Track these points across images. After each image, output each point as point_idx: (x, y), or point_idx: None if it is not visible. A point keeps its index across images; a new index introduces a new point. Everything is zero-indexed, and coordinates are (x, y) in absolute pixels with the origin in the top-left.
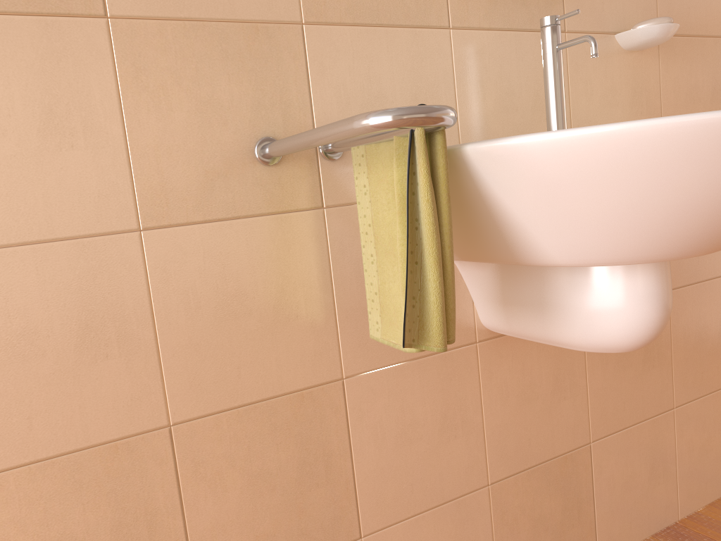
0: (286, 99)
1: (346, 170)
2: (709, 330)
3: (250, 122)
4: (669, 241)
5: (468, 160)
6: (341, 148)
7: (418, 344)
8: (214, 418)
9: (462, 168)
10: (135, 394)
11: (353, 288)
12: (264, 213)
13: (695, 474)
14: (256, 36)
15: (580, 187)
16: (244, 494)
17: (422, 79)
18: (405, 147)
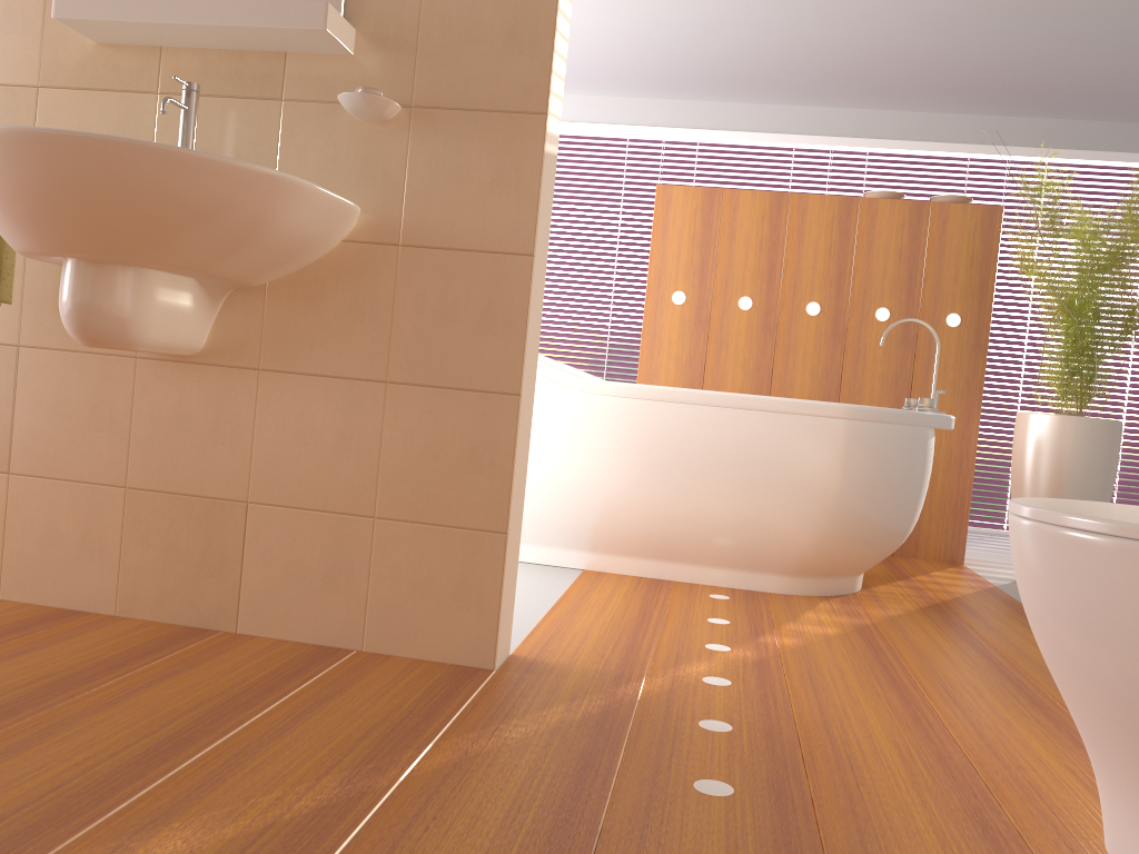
0: None
1: None
2: (449, 448)
3: None
4: (6, 231)
5: None
6: None
7: None
8: None
9: None
10: None
11: (39, 281)
12: None
13: (398, 611)
14: (6, 95)
15: None
16: None
17: (125, 132)
18: None
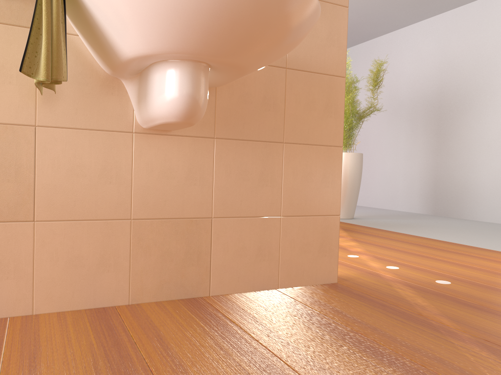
0: None
1: None
2: (314, 176)
3: None
4: (167, 37)
5: None
6: None
7: (35, 77)
8: None
9: None
10: None
11: None
12: None
13: (294, 263)
14: None
15: None
16: None
17: None
18: None
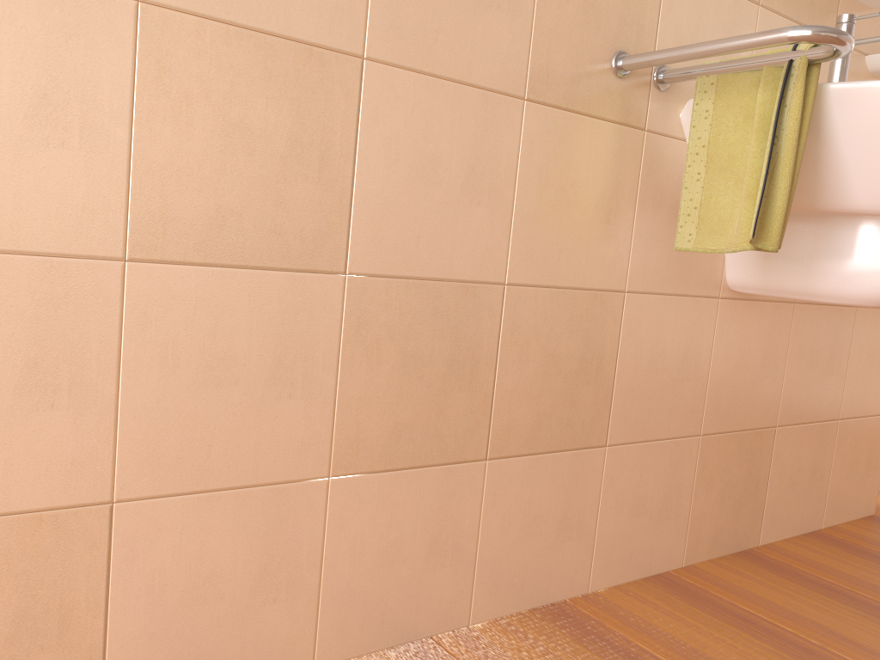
0: (641, 23)
1: (666, 102)
2: (876, 355)
3: (614, 33)
4: None
5: (826, 97)
6: (683, 77)
7: (755, 242)
8: (534, 290)
9: (814, 105)
10: (489, 245)
11: (648, 211)
12: (606, 119)
13: (841, 489)
14: None
15: None
16: (539, 370)
17: None
18: (775, 76)
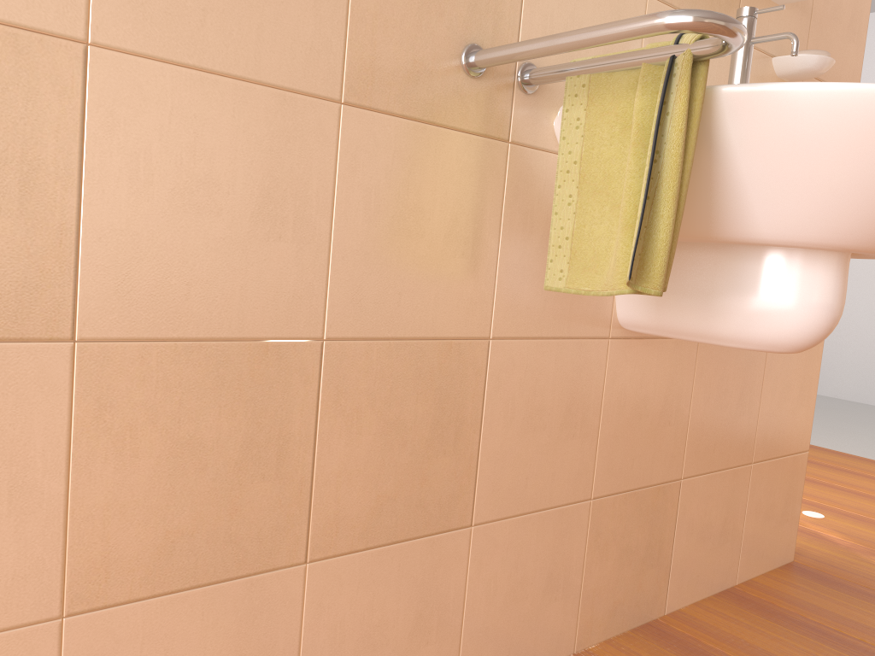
0: (499, 11)
1: (535, 108)
2: (791, 389)
3: (463, 22)
4: None
5: (717, 102)
6: (551, 77)
7: (634, 284)
8: (366, 345)
9: (704, 112)
10: (298, 291)
11: (517, 240)
12: (456, 128)
13: (756, 539)
14: None
15: (829, 148)
16: (376, 443)
17: None
18: (655, 76)
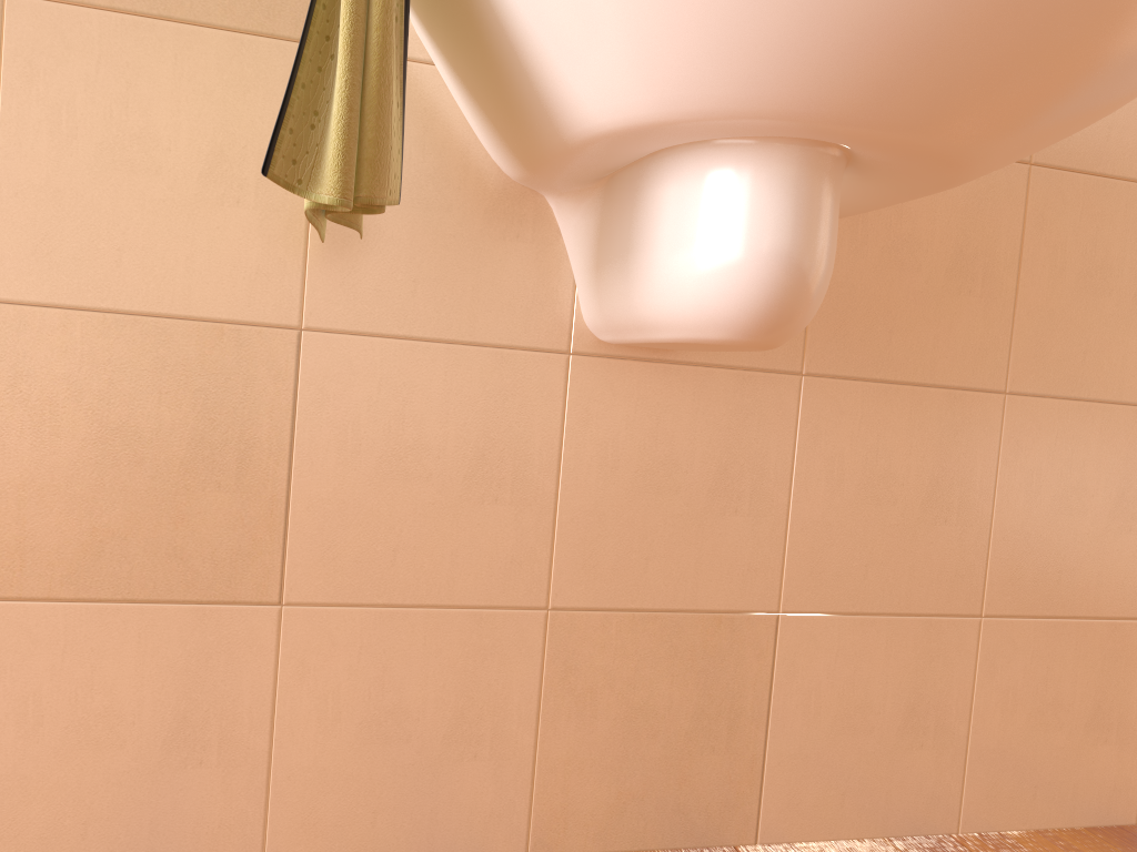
0: None
1: None
2: (1090, 496)
3: None
4: (745, 60)
5: None
6: None
7: (307, 191)
8: (62, 315)
9: None
10: None
11: None
12: (214, 25)
13: (1011, 760)
14: None
15: None
16: (87, 453)
17: None
18: None
